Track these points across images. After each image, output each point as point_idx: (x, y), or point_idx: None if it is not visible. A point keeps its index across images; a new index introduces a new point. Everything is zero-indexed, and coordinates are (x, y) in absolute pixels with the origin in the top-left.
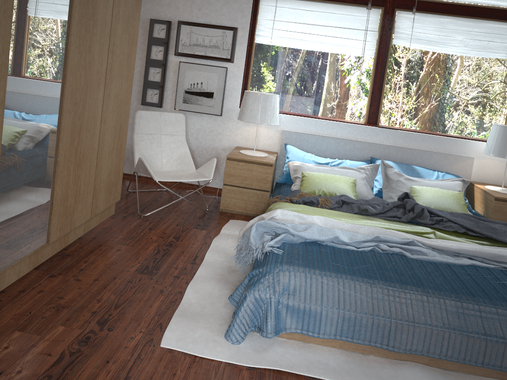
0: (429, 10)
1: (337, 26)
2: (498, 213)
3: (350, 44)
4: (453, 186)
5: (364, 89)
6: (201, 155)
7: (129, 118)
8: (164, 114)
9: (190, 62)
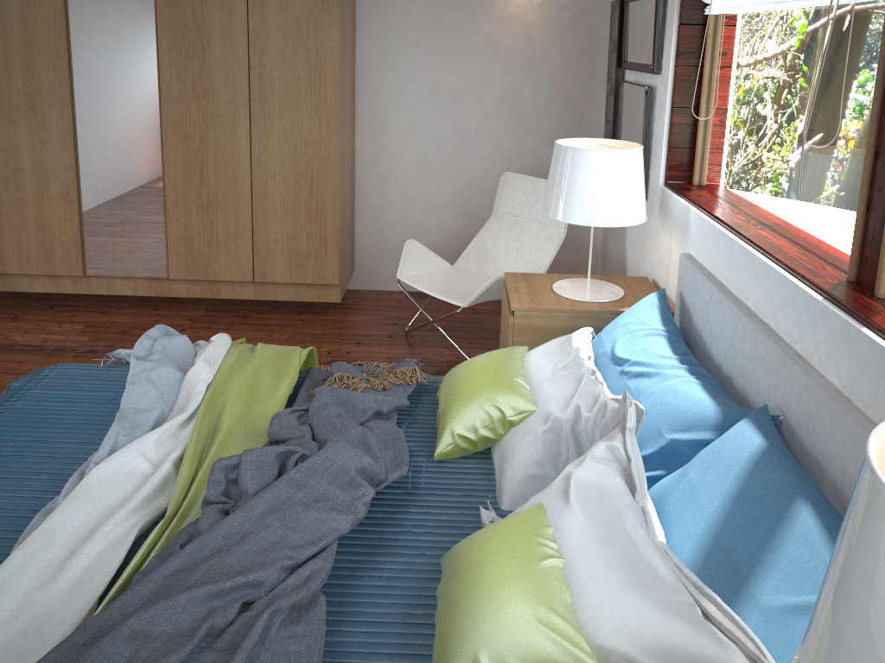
0: None
1: None
2: None
3: None
4: (621, 621)
5: (862, 139)
6: None
7: None
8: (539, 182)
9: (635, 81)
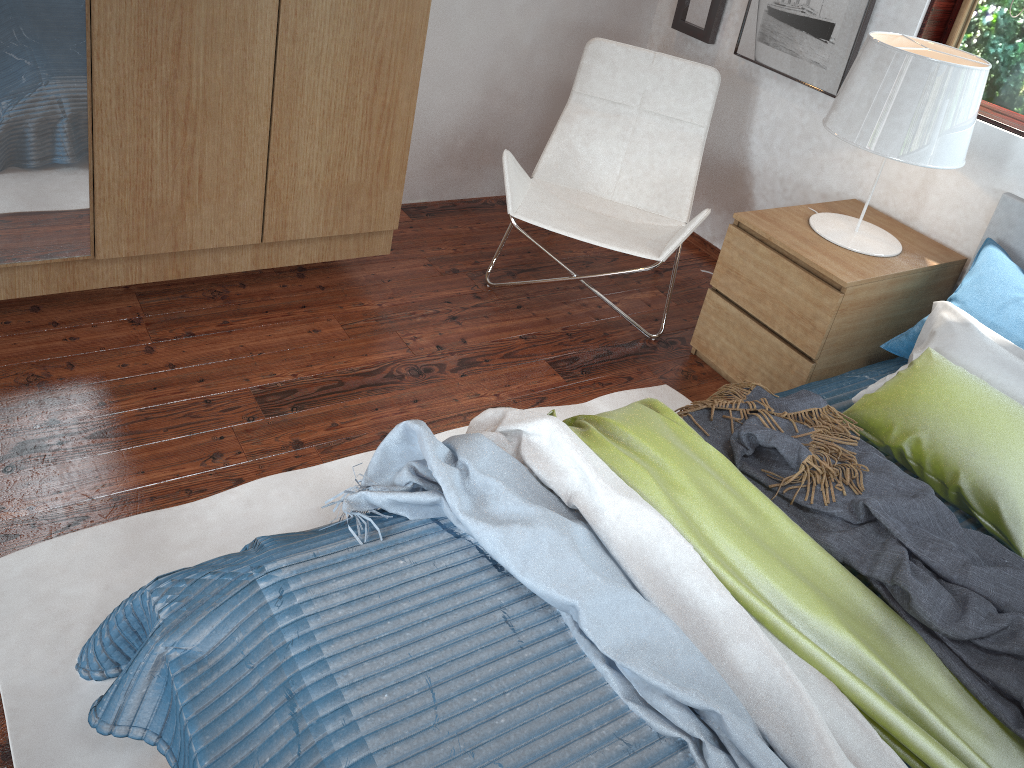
0: None
1: None
2: None
3: None
4: None
5: None
6: (767, 192)
7: None
8: (661, 58)
9: None
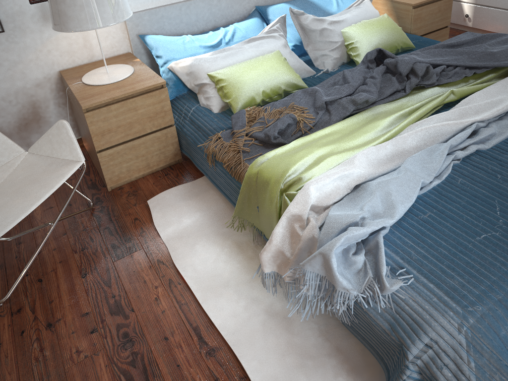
0: None
1: None
2: (417, 21)
3: None
4: (373, 10)
5: None
6: (0, 112)
7: None
8: None
9: None
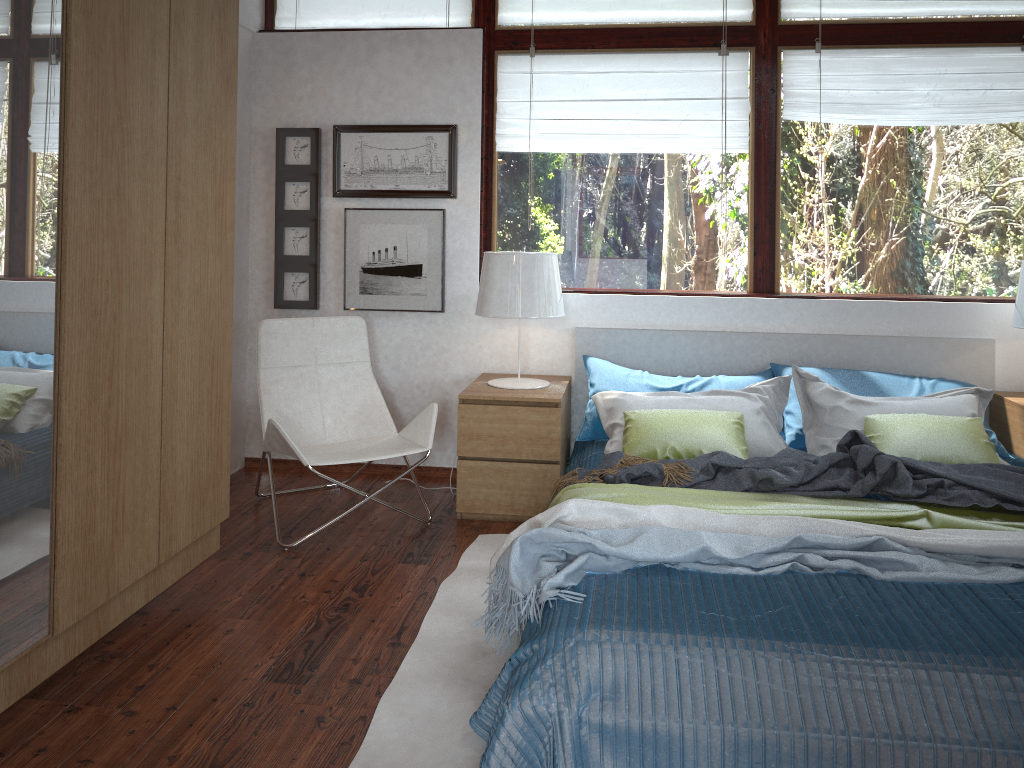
0: (849, 41)
1: (663, 98)
2: None
3: (695, 131)
4: (957, 407)
5: (737, 222)
6: (410, 400)
7: (252, 339)
8: (319, 320)
9: (367, 208)
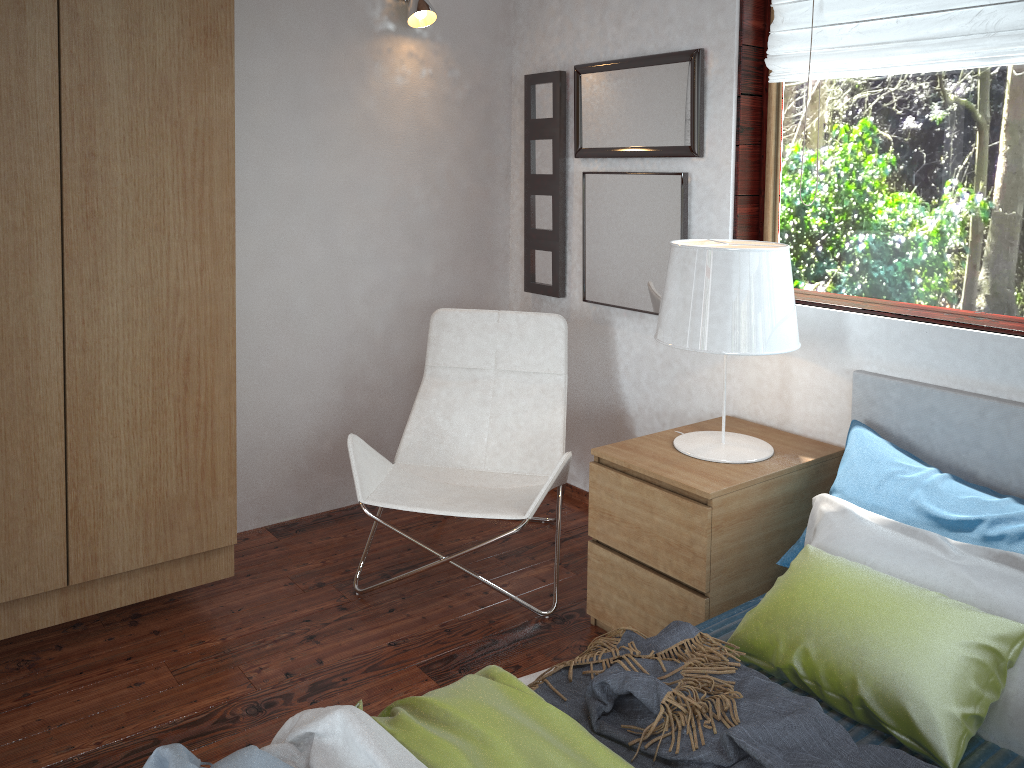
0: None
1: None
2: None
3: None
4: None
5: None
6: (649, 432)
7: None
8: (505, 315)
9: (609, 171)
